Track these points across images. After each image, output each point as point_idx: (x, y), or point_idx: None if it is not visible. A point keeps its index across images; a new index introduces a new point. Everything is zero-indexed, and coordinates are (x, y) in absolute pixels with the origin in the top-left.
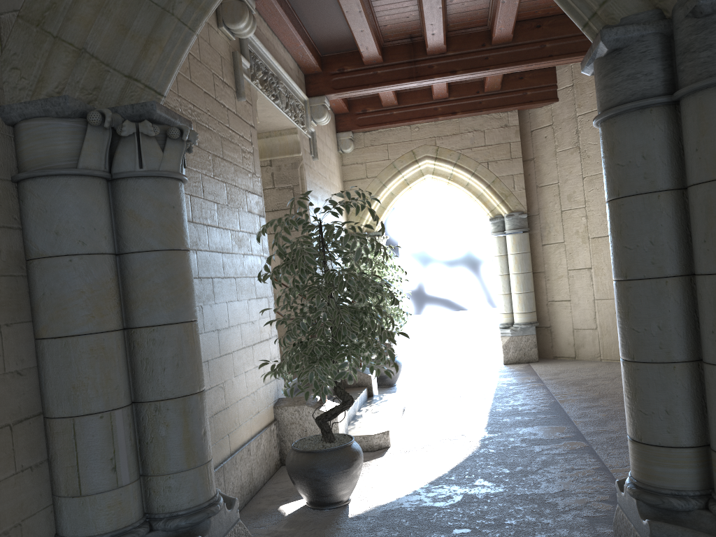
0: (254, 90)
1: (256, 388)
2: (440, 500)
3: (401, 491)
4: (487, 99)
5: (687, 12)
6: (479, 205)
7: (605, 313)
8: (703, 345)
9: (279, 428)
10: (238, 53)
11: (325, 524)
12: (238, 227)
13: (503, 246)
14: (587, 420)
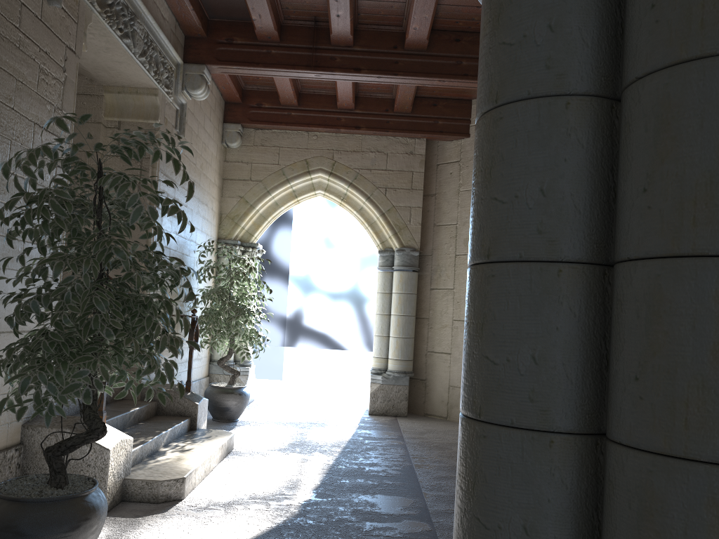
0: (88, 9)
1: None
2: None
3: None
4: (396, 120)
5: None
6: (370, 234)
7: None
8: (613, 404)
9: (24, 457)
10: None
11: None
12: None
13: (388, 283)
14: (440, 494)
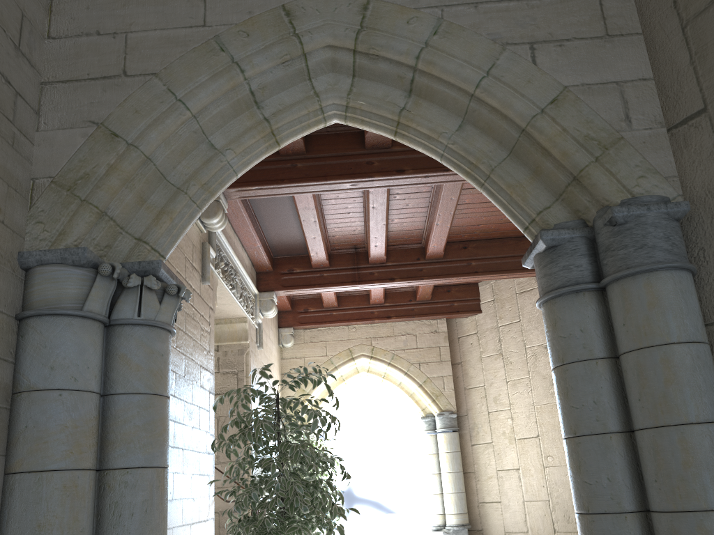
0: (216, 277)
1: None
2: None
3: None
4: (419, 307)
5: (605, 222)
6: (411, 404)
7: (535, 515)
8: (649, 494)
9: None
10: (207, 243)
11: None
12: (191, 399)
13: (434, 444)
14: None
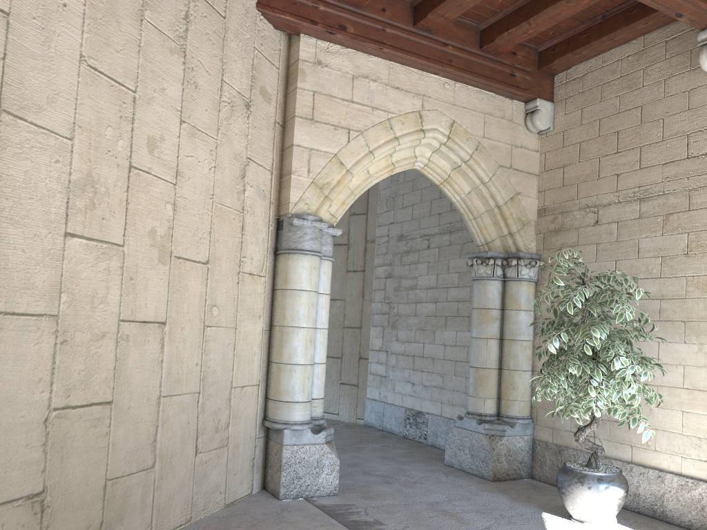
0: None
1: None
2: (510, 528)
3: None
4: None
5: None
6: None
7: None
8: None
9: None
10: None
11: (546, 507)
12: None
13: None
14: None
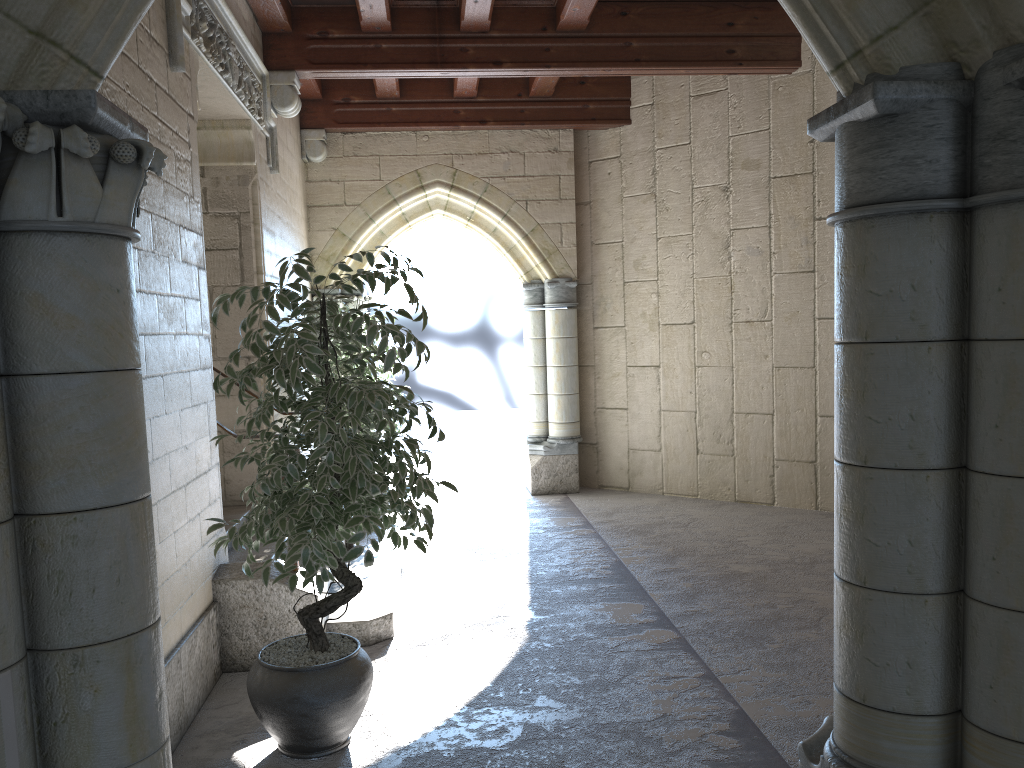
0: (195, 54)
1: (189, 555)
2: (490, 737)
3: (428, 719)
4: (533, 108)
5: (1012, 79)
6: (509, 263)
7: (674, 430)
8: (973, 573)
9: (220, 615)
10: None
11: None
12: (169, 289)
13: (540, 325)
14: (669, 593)
